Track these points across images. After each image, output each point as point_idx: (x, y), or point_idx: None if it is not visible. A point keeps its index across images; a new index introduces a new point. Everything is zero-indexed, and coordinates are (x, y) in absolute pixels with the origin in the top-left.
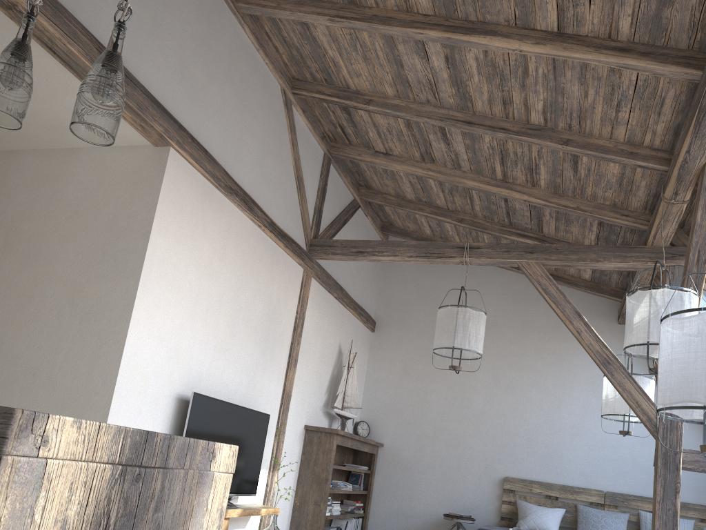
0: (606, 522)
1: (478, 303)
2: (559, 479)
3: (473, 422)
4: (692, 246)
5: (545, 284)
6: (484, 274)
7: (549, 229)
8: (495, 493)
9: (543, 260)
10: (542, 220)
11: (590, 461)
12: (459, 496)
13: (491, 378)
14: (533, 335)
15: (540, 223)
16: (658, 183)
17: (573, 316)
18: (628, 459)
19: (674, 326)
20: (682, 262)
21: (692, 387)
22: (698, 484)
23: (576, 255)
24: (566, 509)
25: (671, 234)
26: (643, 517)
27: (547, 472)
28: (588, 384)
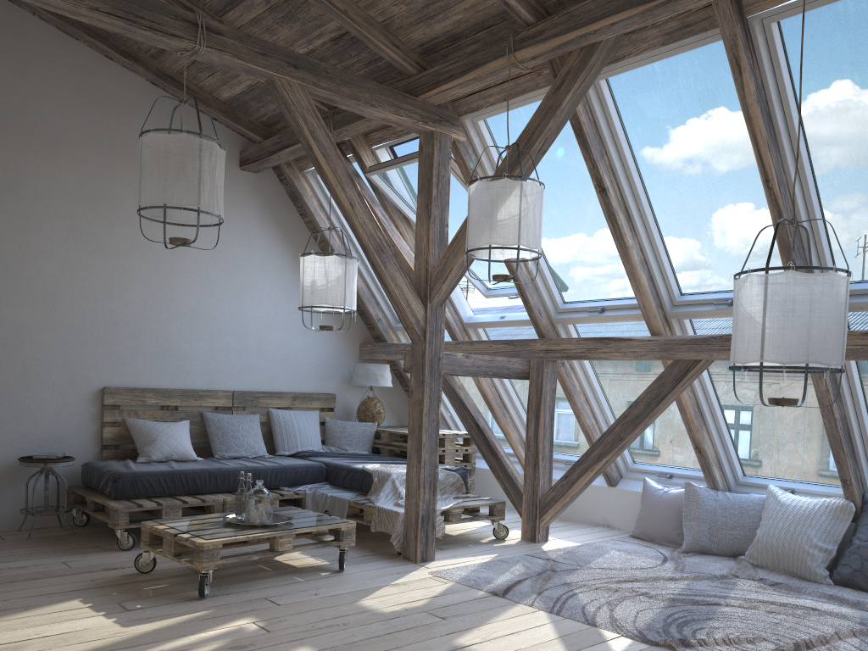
0: (245, 429)
1: (34, 97)
2: (177, 382)
3: (45, 306)
4: (544, 132)
5: (312, 125)
6: (39, 42)
7: (240, 17)
8: (90, 413)
9: (311, 85)
10: (244, 0)
11: (213, 354)
12: (31, 426)
13: (68, 233)
14: (131, 170)
15: (235, 3)
16: (474, 25)
17: (346, 181)
18: (254, 349)
19: (797, 281)
20: (448, 131)
21: (816, 348)
22: (319, 371)
23: (349, 90)
24: (190, 420)
25: (459, 95)
26: (276, 416)
27: (161, 374)
28: (207, 251)
